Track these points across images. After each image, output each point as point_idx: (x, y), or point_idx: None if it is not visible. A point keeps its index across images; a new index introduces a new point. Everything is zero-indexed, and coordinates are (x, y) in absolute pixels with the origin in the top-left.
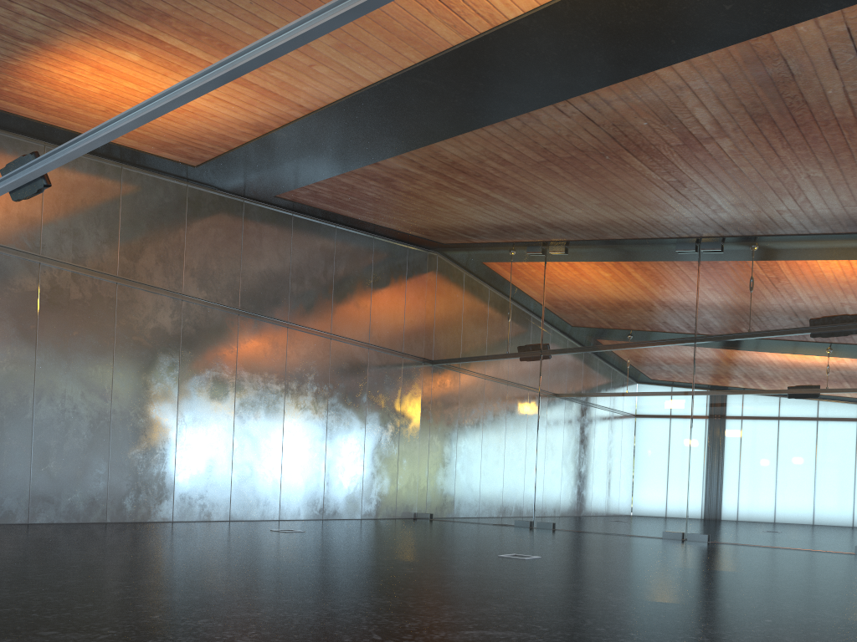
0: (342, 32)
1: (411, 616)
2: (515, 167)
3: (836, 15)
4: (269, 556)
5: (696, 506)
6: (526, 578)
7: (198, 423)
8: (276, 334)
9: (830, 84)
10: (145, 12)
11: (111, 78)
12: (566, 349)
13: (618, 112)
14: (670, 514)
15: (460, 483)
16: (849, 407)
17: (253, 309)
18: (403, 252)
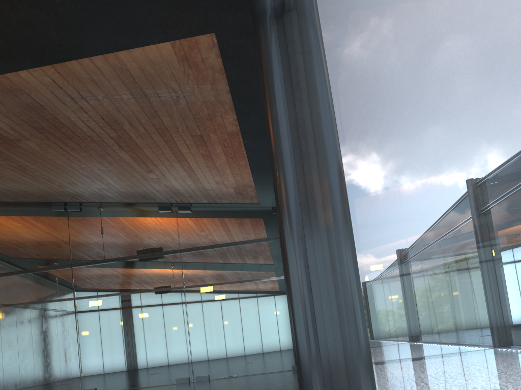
0: None
1: None
2: None
3: (40, 70)
4: None
5: (86, 371)
6: None
7: None
8: None
9: (69, 114)
10: None
11: None
12: None
13: None
14: (70, 379)
15: None
16: (162, 300)
17: None
18: None
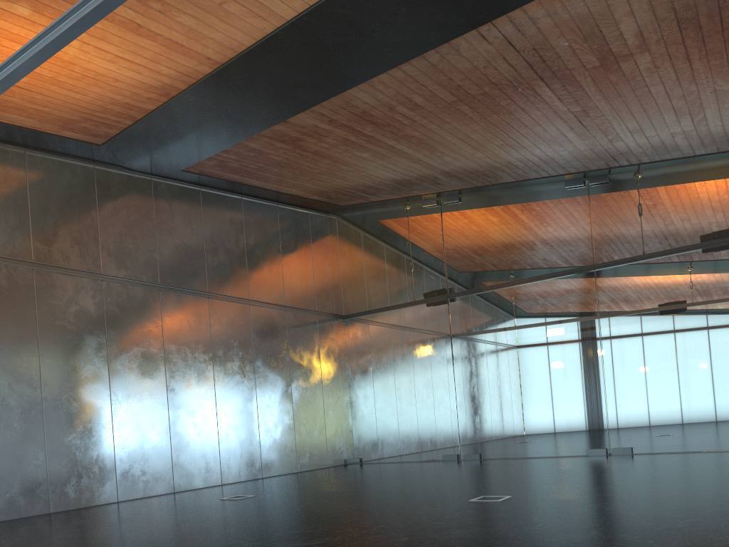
0: None
1: None
2: (425, 111)
3: None
4: (237, 538)
5: (616, 422)
6: (534, 531)
7: (132, 400)
8: (198, 305)
9: None
10: None
11: (1, 41)
12: (471, 290)
13: (541, 32)
14: (592, 432)
15: (385, 426)
16: None
17: (173, 283)
18: (306, 218)
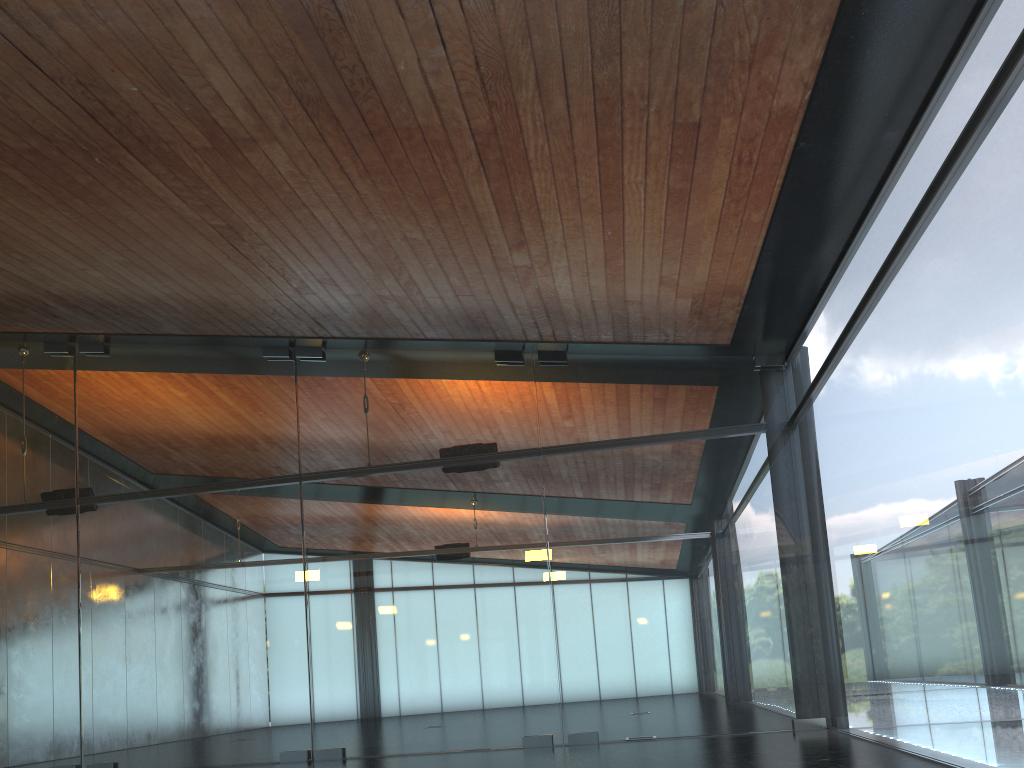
0: None
1: None
2: None
3: None
4: None
5: (323, 710)
6: None
7: None
8: None
9: (400, 51)
10: None
11: None
12: (116, 494)
13: (76, 51)
14: (289, 726)
15: None
16: (495, 558)
17: None
18: None
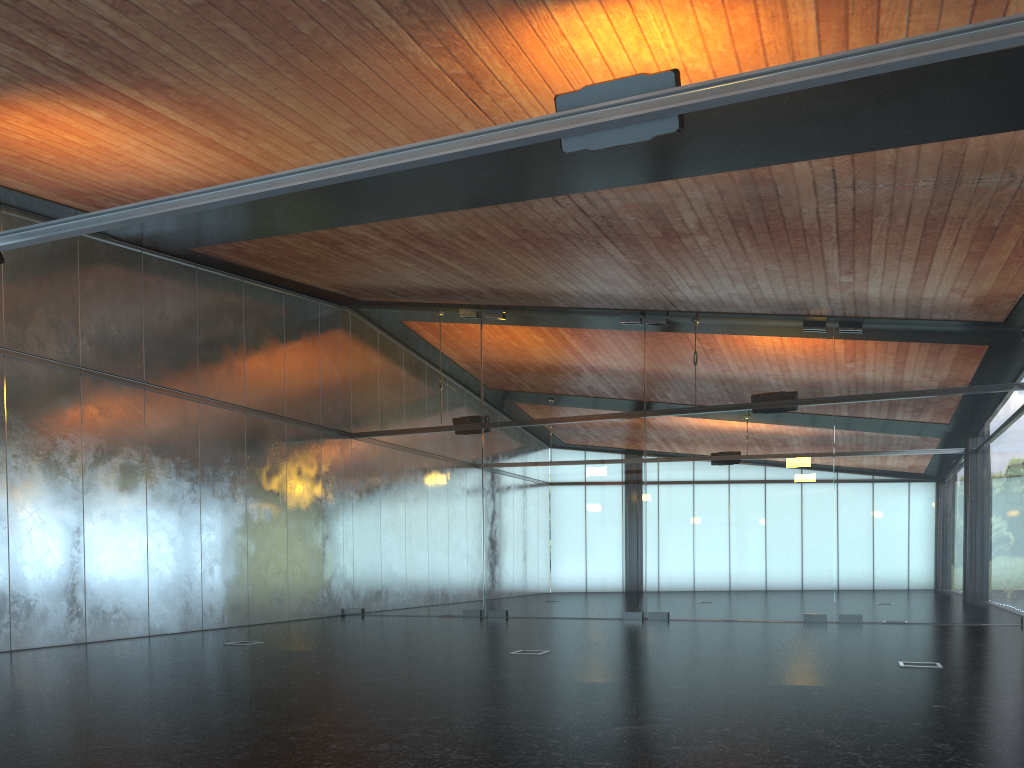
0: (363, 121)
1: (547, 720)
2: (486, 242)
3: (826, 159)
4: (293, 675)
5: (655, 585)
6: (575, 675)
7: (108, 522)
8: (187, 411)
9: (806, 205)
10: (143, 82)
11: (52, 129)
12: (510, 423)
13: (611, 207)
14: (629, 594)
15: (396, 572)
16: (791, 482)
17: (159, 382)
18: (315, 309)
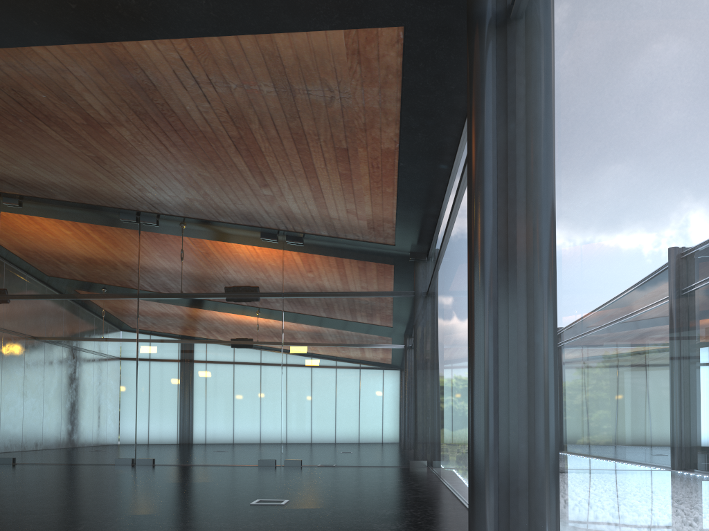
0: None
1: None
2: None
3: (168, 43)
4: None
5: (143, 436)
6: None
7: None
8: None
9: (186, 101)
10: None
11: None
12: (22, 295)
13: (12, 78)
14: (122, 443)
15: None
16: (251, 355)
17: None
18: None
